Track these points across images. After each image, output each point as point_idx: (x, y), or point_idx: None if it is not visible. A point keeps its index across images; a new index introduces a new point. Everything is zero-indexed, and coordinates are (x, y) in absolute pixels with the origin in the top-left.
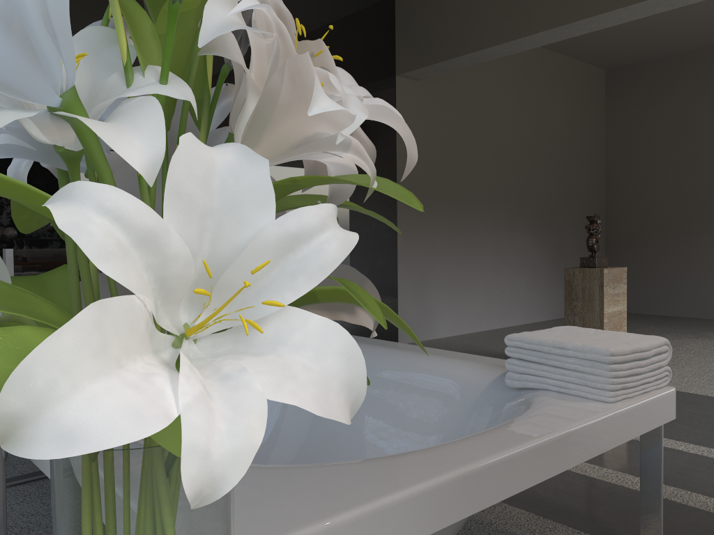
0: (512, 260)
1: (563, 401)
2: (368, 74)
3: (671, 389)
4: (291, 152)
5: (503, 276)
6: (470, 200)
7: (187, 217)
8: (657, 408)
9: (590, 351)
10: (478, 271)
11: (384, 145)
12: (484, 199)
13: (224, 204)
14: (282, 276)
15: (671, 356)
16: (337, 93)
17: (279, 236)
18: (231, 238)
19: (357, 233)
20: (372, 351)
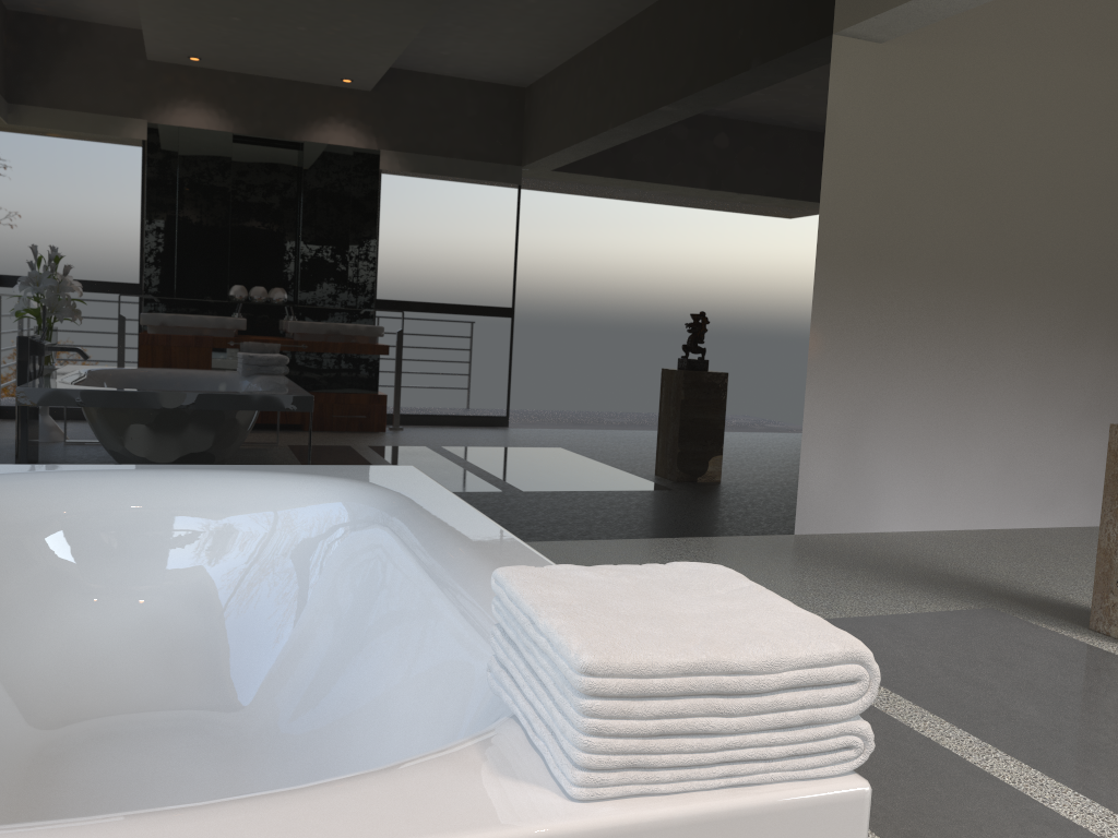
0: (1071, 400)
1: (477, 766)
2: (772, 33)
3: (849, 788)
4: None
5: (1047, 430)
6: (981, 278)
7: None
8: (766, 837)
9: (559, 649)
10: (988, 414)
11: (796, 167)
12: (1015, 276)
13: None
14: None
15: (872, 695)
16: None
17: None
18: None
19: None
20: (444, 551)
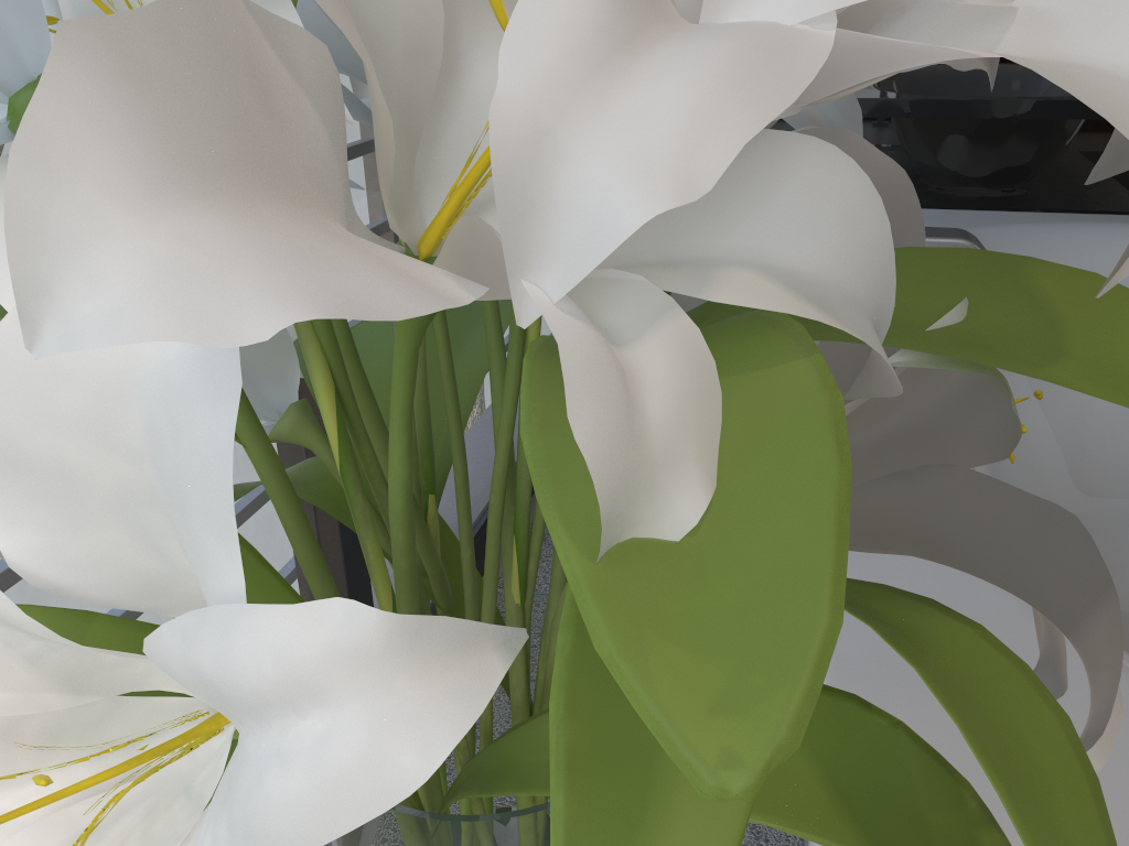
0: None
1: None
2: None
3: None
4: (489, 287)
5: None
6: None
7: (72, 513)
8: None
9: None
10: None
11: None
12: None
13: (165, 488)
14: (231, 766)
15: None
16: (696, 26)
17: (187, 669)
18: (198, 578)
19: (452, 745)
20: None
